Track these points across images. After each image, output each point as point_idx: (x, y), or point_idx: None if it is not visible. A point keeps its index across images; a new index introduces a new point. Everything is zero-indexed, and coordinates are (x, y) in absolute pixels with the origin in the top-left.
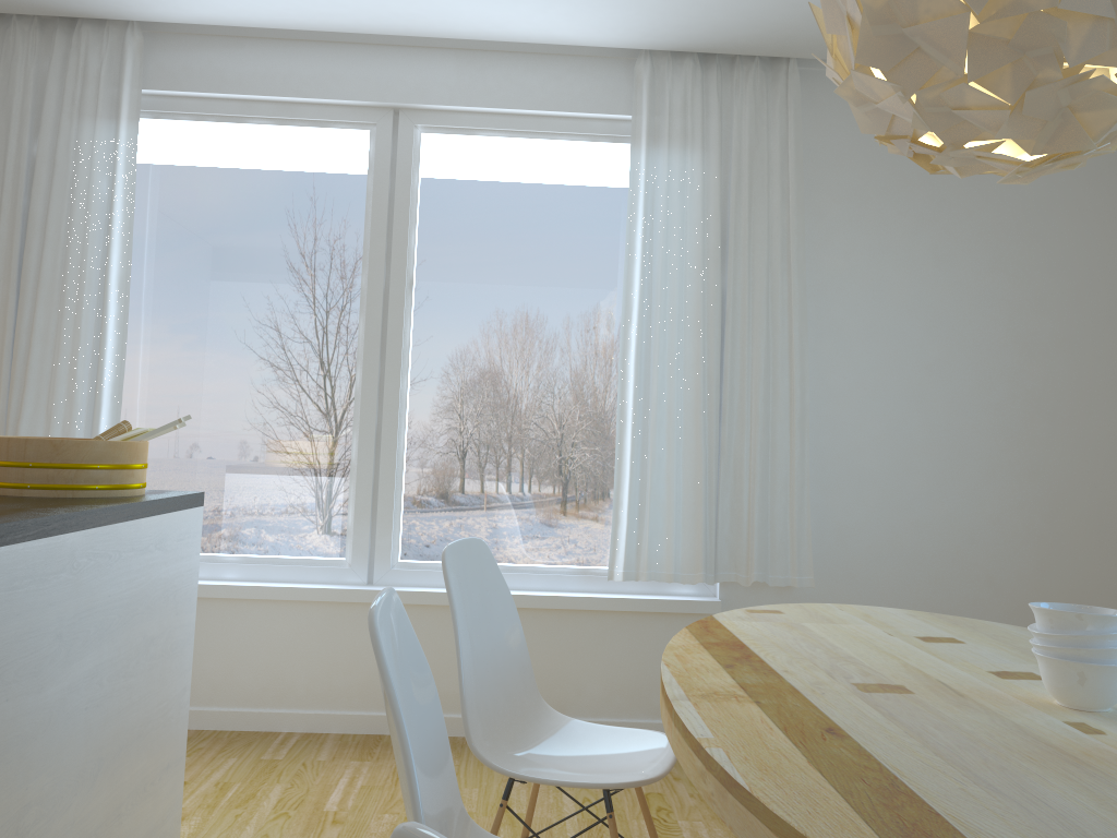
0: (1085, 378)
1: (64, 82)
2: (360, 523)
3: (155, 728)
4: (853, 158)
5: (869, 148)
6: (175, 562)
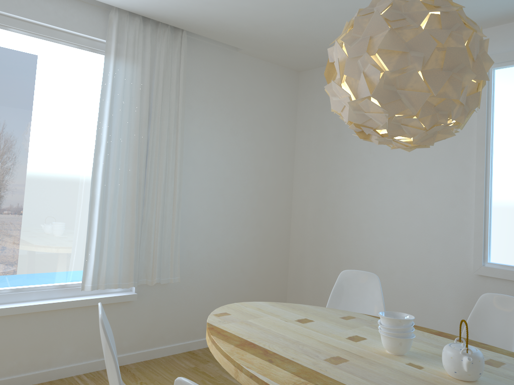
0: (277, 185)
1: None
2: None
3: None
4: (204, 82)
5: (211, 79)
6: None
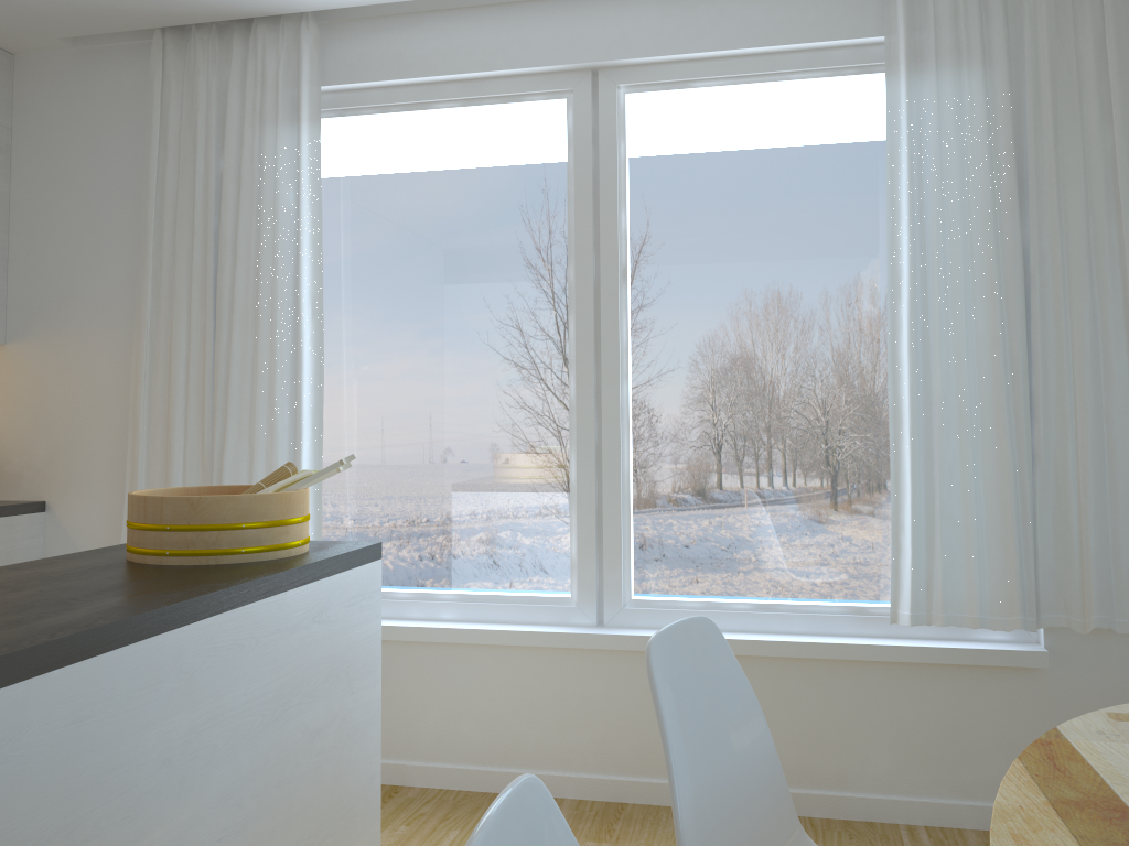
0: None
1: (244, 89)
2: (584, 554)
3: (331, 834)
4: None
5: None
6: (344, 633)
